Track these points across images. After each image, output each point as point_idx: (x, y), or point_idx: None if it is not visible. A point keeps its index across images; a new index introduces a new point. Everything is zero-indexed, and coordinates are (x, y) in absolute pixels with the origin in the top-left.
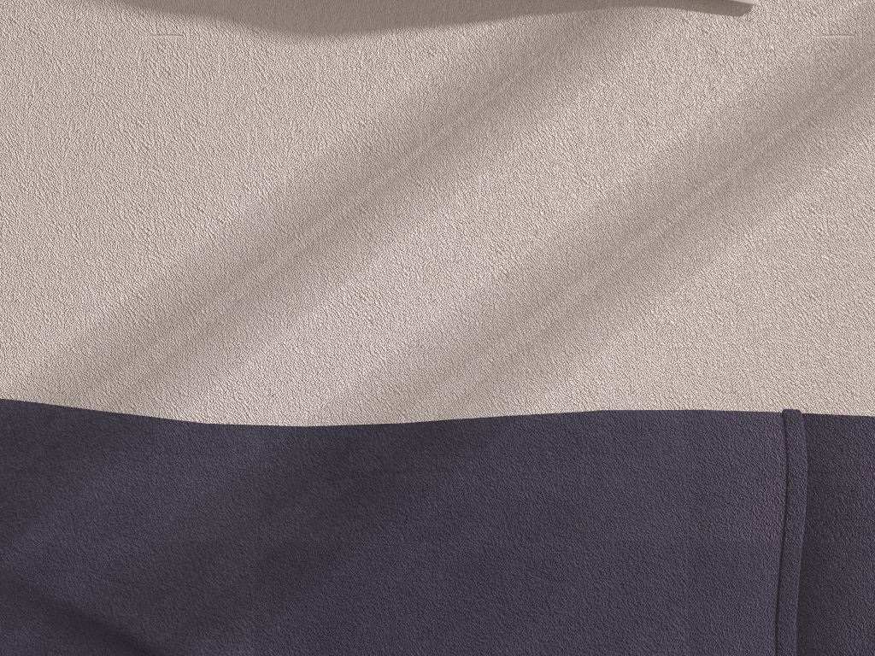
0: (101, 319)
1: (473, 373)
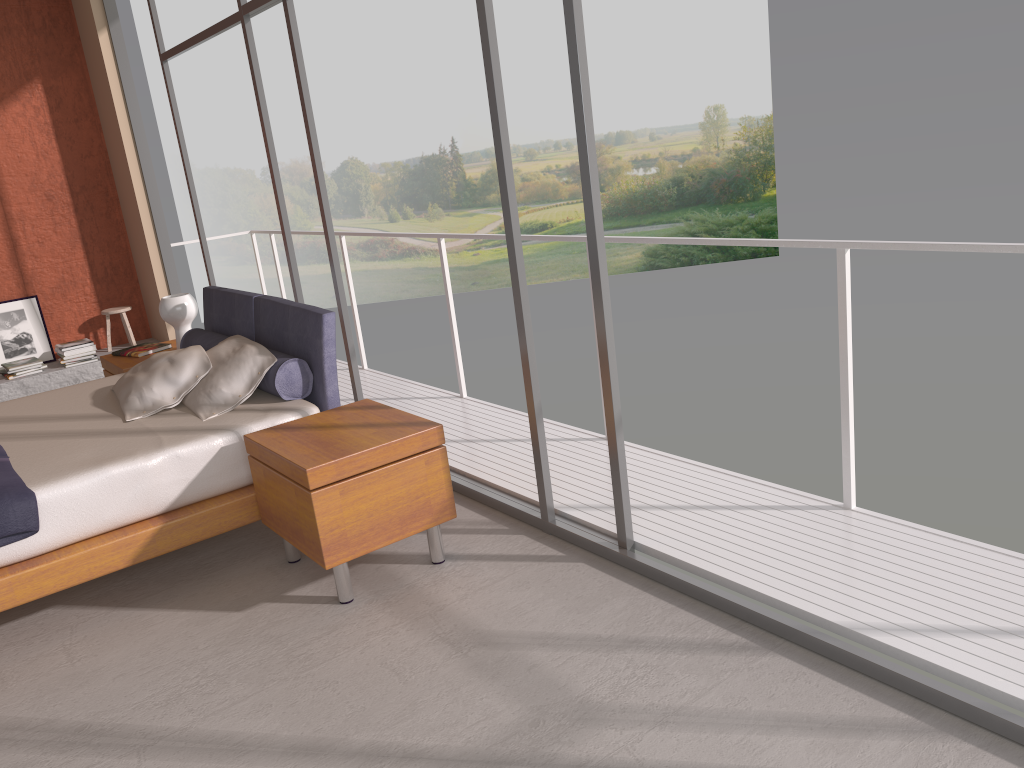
0: (11, 415)
1: (8, 436)
